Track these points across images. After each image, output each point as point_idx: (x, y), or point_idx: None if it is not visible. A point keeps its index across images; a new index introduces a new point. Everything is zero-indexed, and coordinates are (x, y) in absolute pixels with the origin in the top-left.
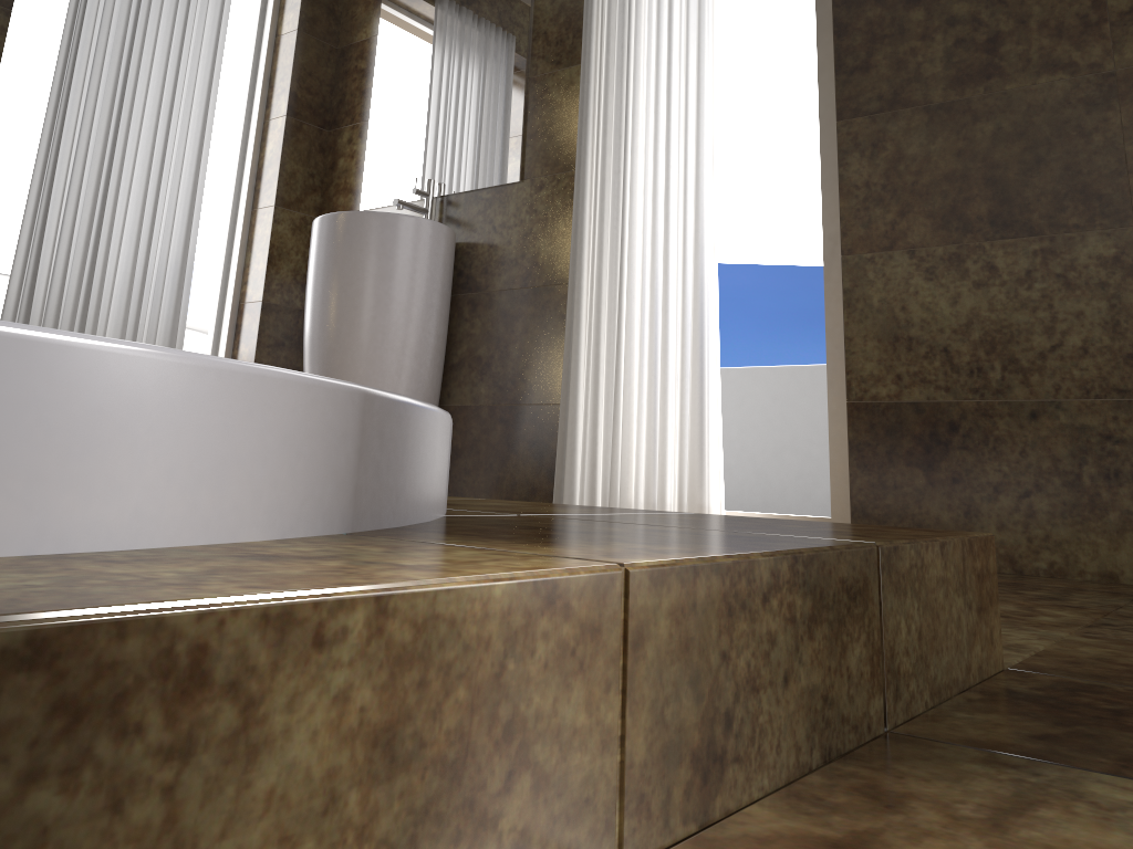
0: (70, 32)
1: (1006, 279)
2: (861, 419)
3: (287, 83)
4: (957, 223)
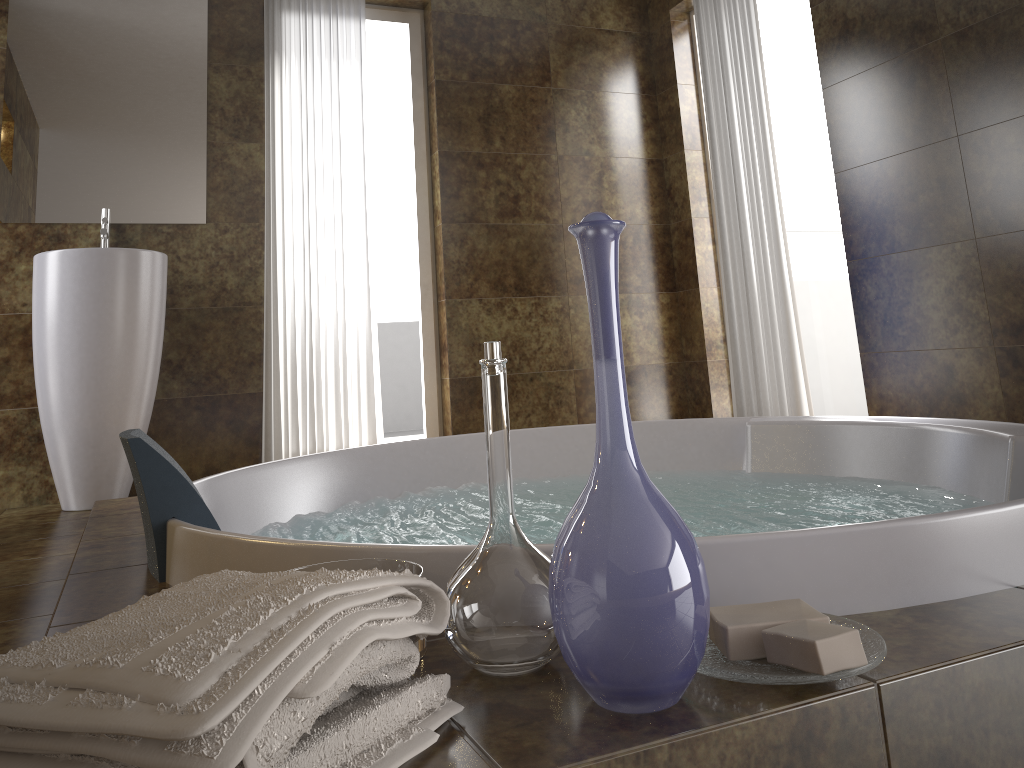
0: None
1: (521, 316)
2: (457, 387)
3: None
4: (501, 287)
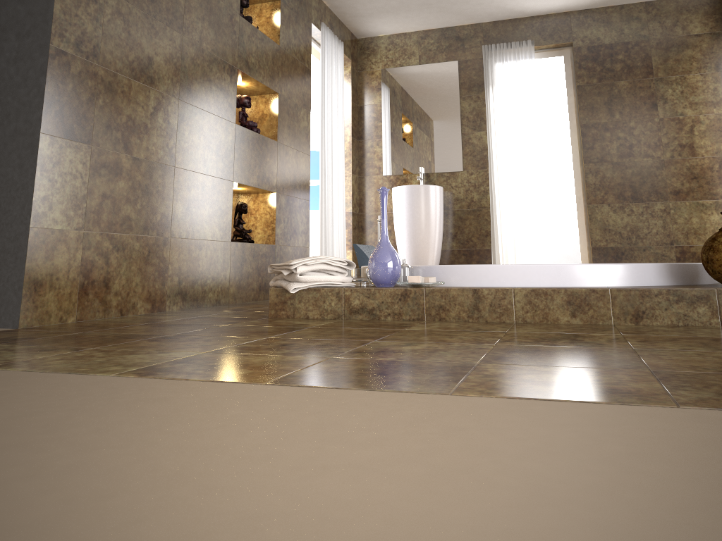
0: (323, 118)
1: (636, 214)
2: (595, 252)
3: (349, 123)
4: (622, 197)
